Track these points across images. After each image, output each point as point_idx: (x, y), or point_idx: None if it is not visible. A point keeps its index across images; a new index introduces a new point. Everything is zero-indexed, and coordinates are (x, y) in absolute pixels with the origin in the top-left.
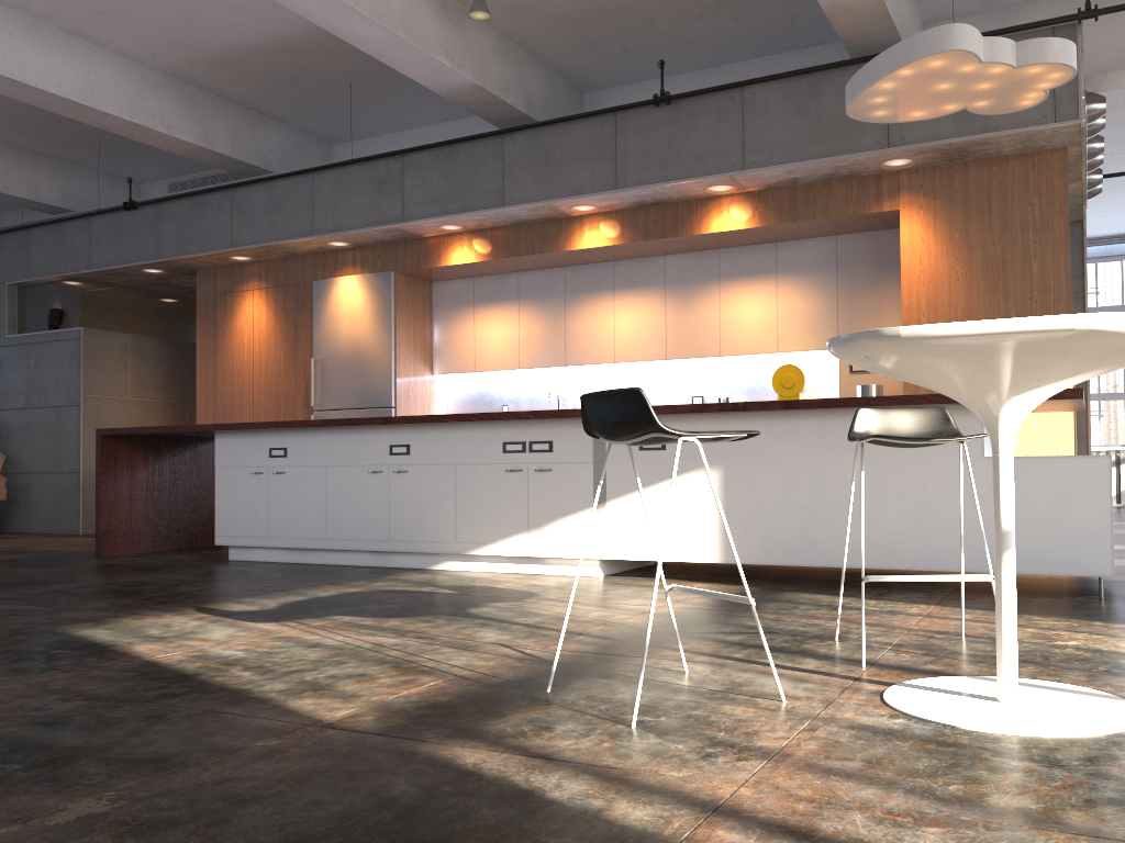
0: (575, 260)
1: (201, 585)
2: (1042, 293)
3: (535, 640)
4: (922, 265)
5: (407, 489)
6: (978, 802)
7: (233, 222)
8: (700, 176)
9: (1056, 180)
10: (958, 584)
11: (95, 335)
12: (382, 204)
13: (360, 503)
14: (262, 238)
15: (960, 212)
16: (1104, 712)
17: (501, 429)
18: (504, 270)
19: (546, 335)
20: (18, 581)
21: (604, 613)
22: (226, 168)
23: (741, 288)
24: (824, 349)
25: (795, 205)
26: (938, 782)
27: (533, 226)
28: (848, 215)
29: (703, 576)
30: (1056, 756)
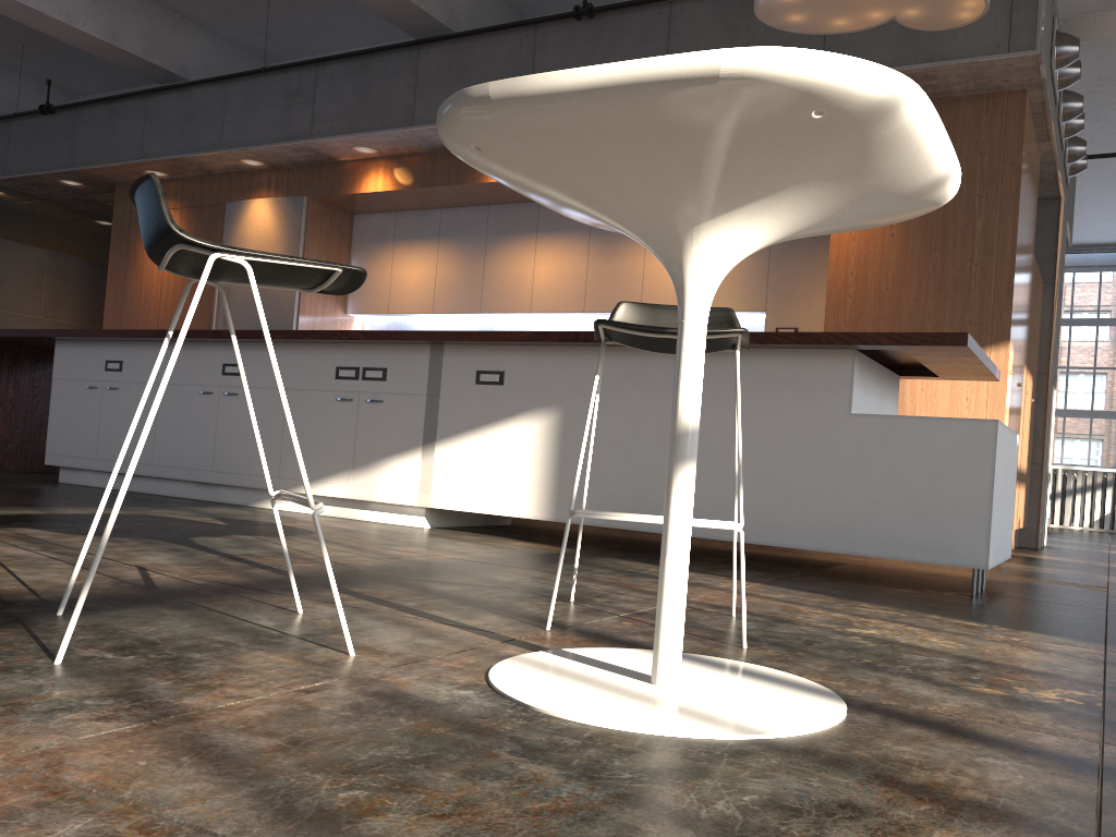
0: (497, 197)
1: None
2: (983, 256)
3: (195, 568)
4: None
5: (235, 414)
6: (340, 824)
7: (145, 131)
8: None
9: (1011, 127)
10: (823, 569)
11: (6, 246)
12: (292, 119)
13: (189, 427)
14: (171, 150)
15: None
16: (783, 711)
17: (336, 352)
18: (426, 205)
19: (463, 278)
20: None
21: (348, 554)
22: (143, 73)
23: None
24: (750, 311)
25: None
26: (343, 783)
27: (451, 154)
28: None
29: (541, 538)
30: (611, 763)
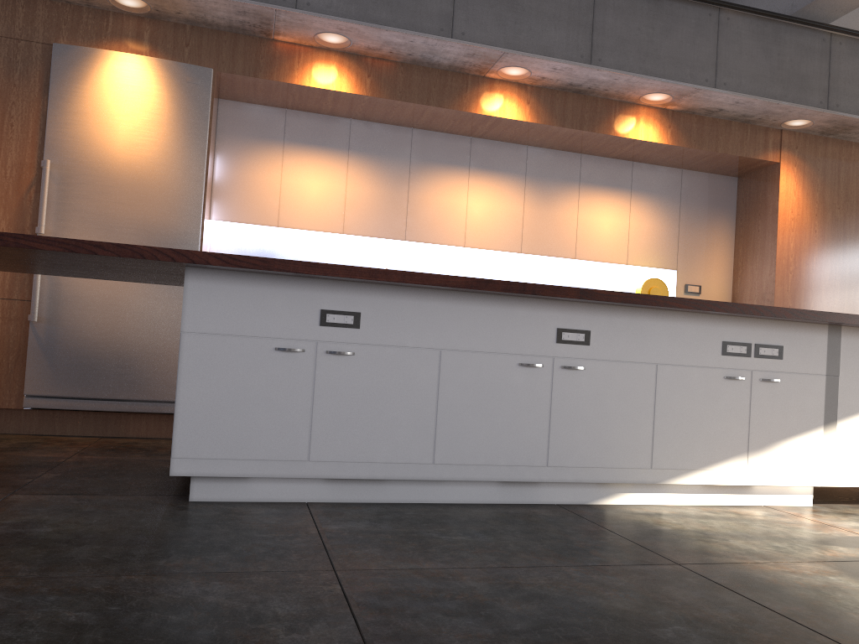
0: (442, 125)
1: (577, 587)
2: None
3: None
4: (793, 213)
5: (581, 393)
6: None
7: None
8: (676, 80)
9: None
10: None
11: None
12: None
13: (501, 410)
14: None
15: (820, 177)
16: None
17: (721, 325)
18: (343, 112)
19: (383, 200)
20: (75, 641)
21: None
22: None
23: (599, 196)
24: (665, 268)
25: (702, 134)
26: None
27: (431, 72)
28: (742, 156)
29: None
30: None
